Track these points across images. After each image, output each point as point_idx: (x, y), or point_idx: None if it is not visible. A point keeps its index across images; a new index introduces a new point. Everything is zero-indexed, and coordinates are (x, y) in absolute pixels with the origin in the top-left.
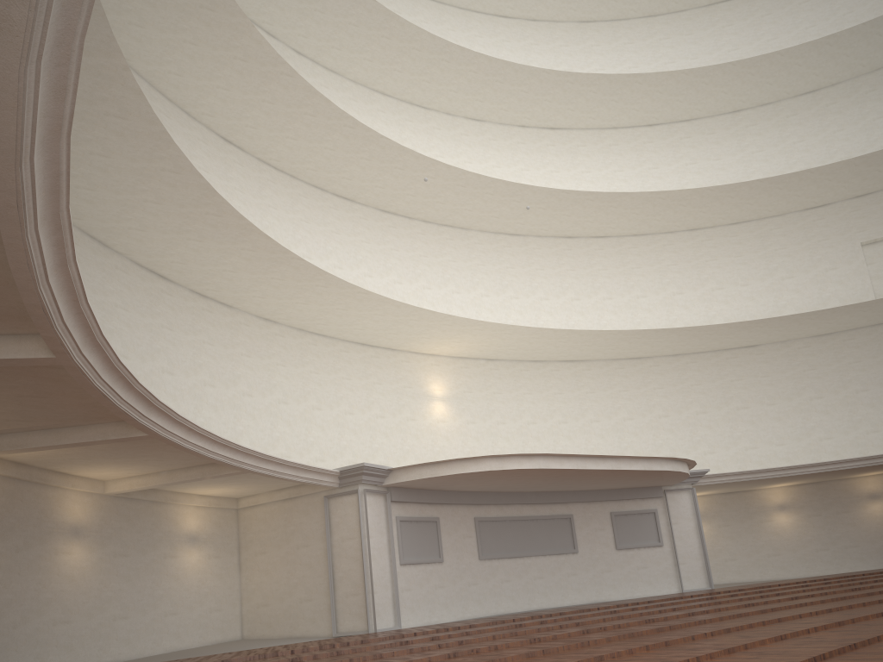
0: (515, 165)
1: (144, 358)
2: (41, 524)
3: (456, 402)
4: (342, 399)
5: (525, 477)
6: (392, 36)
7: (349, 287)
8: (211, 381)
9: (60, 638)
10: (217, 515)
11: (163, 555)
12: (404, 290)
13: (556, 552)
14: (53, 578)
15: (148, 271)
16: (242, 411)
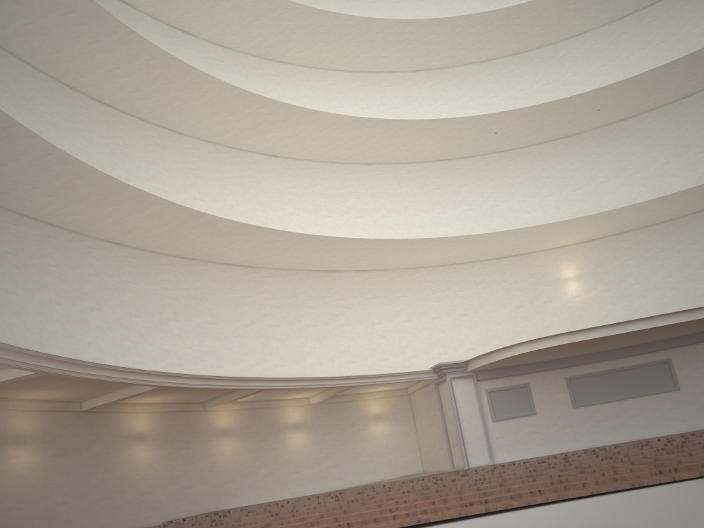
0: (619, 56)
1: (327, 322)
2: (273, 426)
3: (588, 277)
4: (485, 303)
5: (572, 347)
6: (466, 28)
7: (440, 239)
8: (378, 320)
9: (294, 480)
10: (394, 400)
11: (357, 430)
12: (528, 204)
13: (655, 392)
14: (285, 452)
15: (323, 271)
16: (404, 332)
